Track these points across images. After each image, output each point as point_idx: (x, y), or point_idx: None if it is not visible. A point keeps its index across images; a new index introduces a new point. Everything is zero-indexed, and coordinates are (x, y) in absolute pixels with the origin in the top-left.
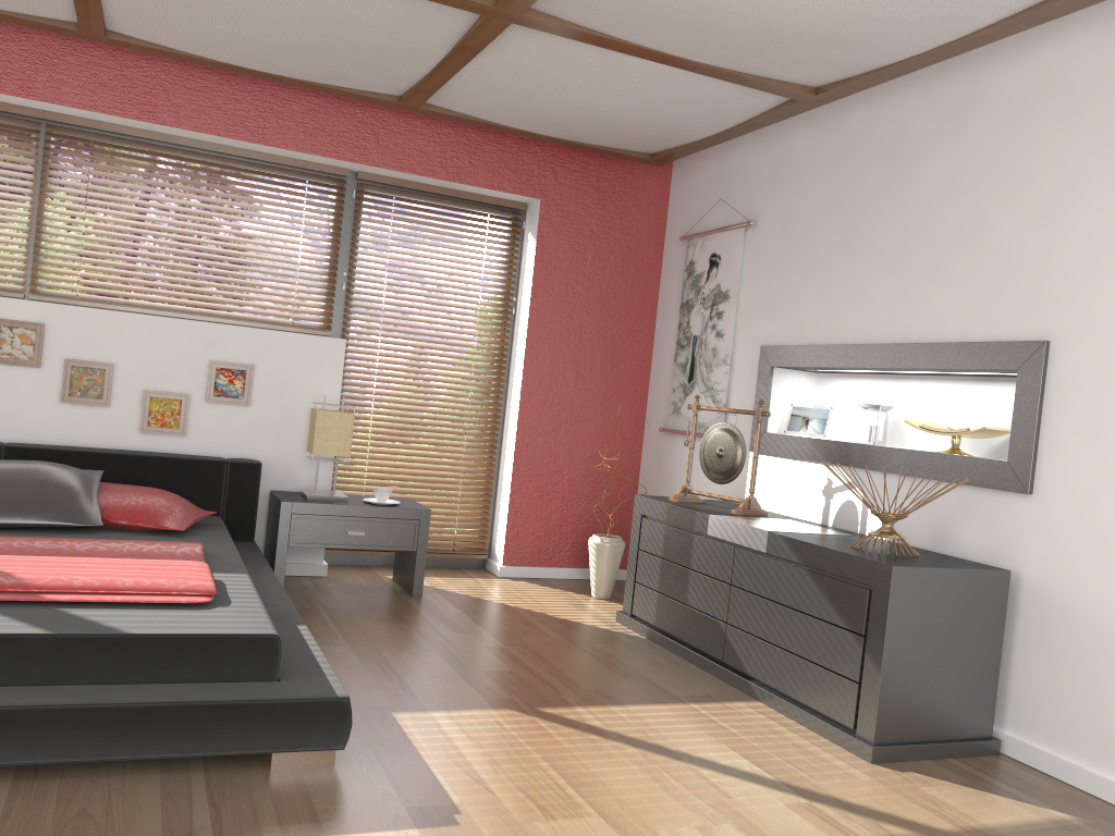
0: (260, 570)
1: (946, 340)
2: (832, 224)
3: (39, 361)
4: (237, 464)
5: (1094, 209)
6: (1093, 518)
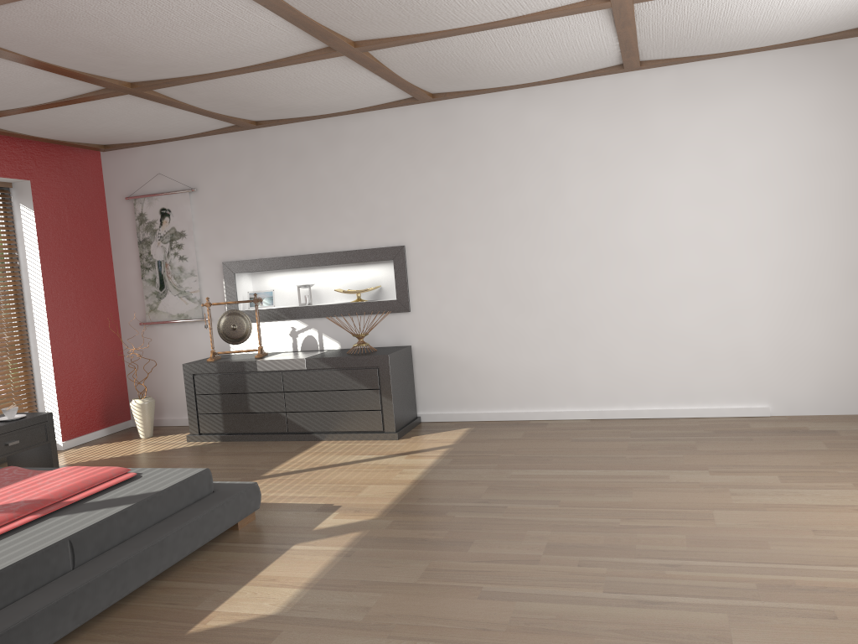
0: None
1: (351, 249)
2: (261, 191)
3: None
4: None
5: (414, 188)
6: (439, 315)
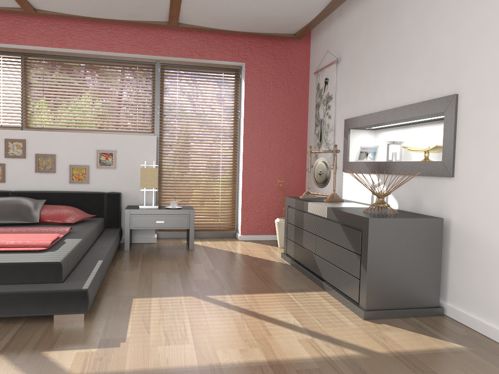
0: (108, 239)
1: (415, 102)
2: (369, 53)
3: (25, 155)
4: (109, 194)
5: (475, 18)
6: (481, 186)
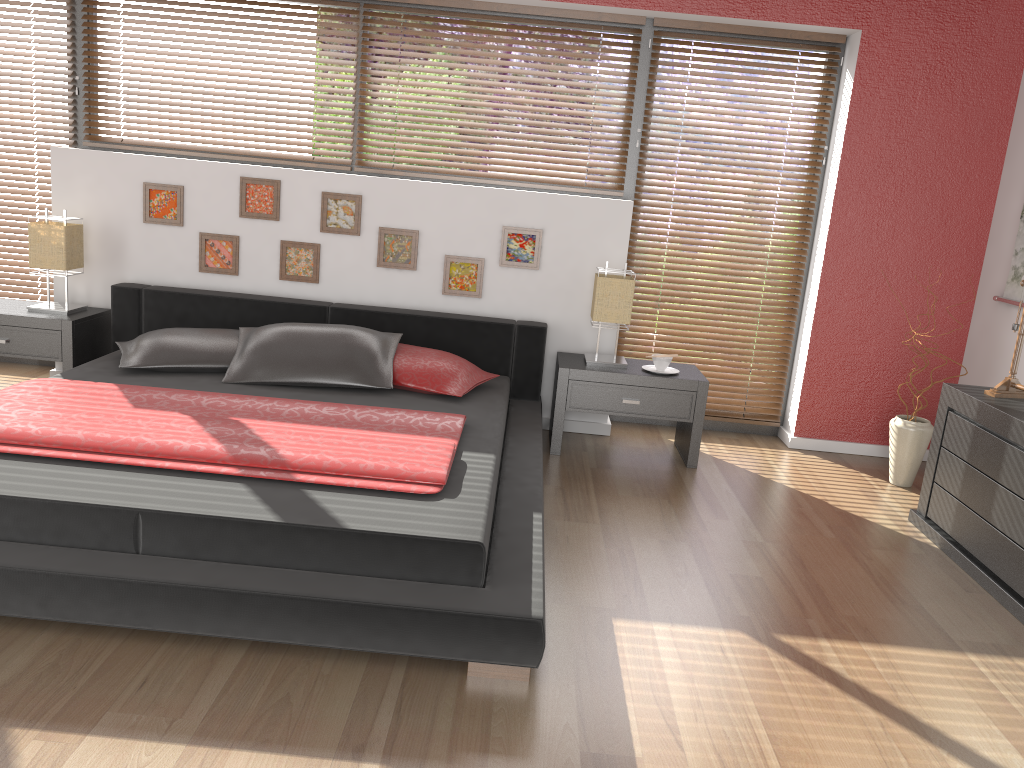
0: (529, 438)
1: None
2: None
3: (358, 230)
4: (524, 327)
5: None
6: None
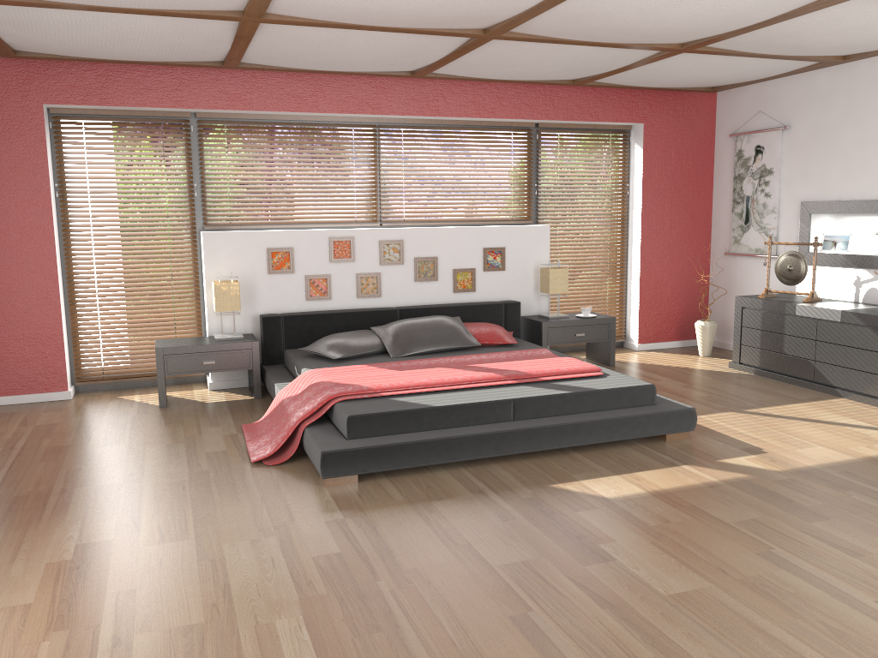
0: None
1: None
2: (849, 129)
3: (403, 261)
4: (509, 304)
5: None
6: None
